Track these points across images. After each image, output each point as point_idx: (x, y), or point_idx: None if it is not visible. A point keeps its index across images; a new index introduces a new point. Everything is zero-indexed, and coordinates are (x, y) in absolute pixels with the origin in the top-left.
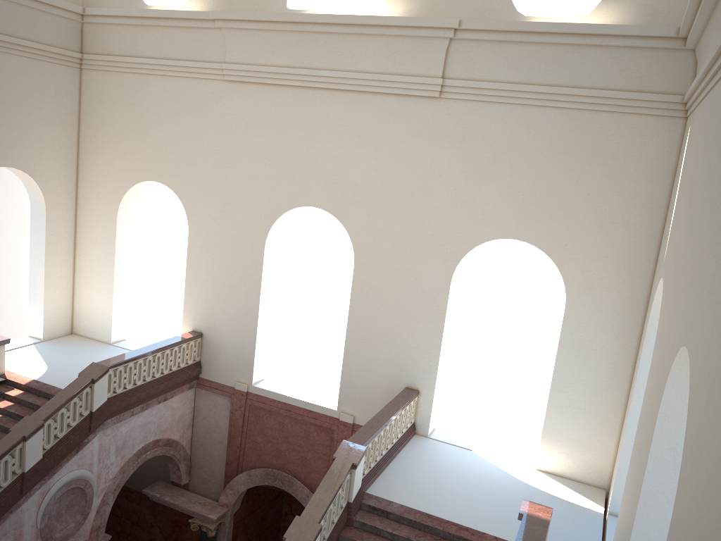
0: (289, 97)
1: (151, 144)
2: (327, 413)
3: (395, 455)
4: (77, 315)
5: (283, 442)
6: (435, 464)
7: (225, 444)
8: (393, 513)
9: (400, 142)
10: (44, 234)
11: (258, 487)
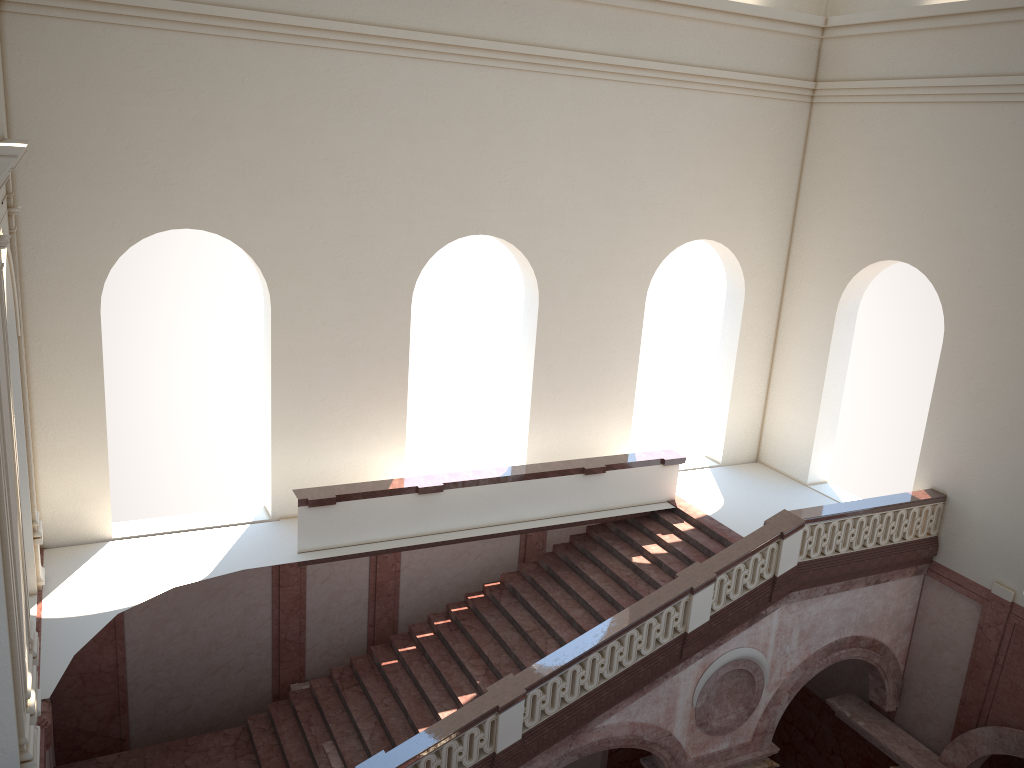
0: None
1: (900, 206)
2: None
3: None
4: (765, 438)
5: None
6: None
7: (962, 673)
8: None
9: None
10: (739, 327)
11: (1010, 756)
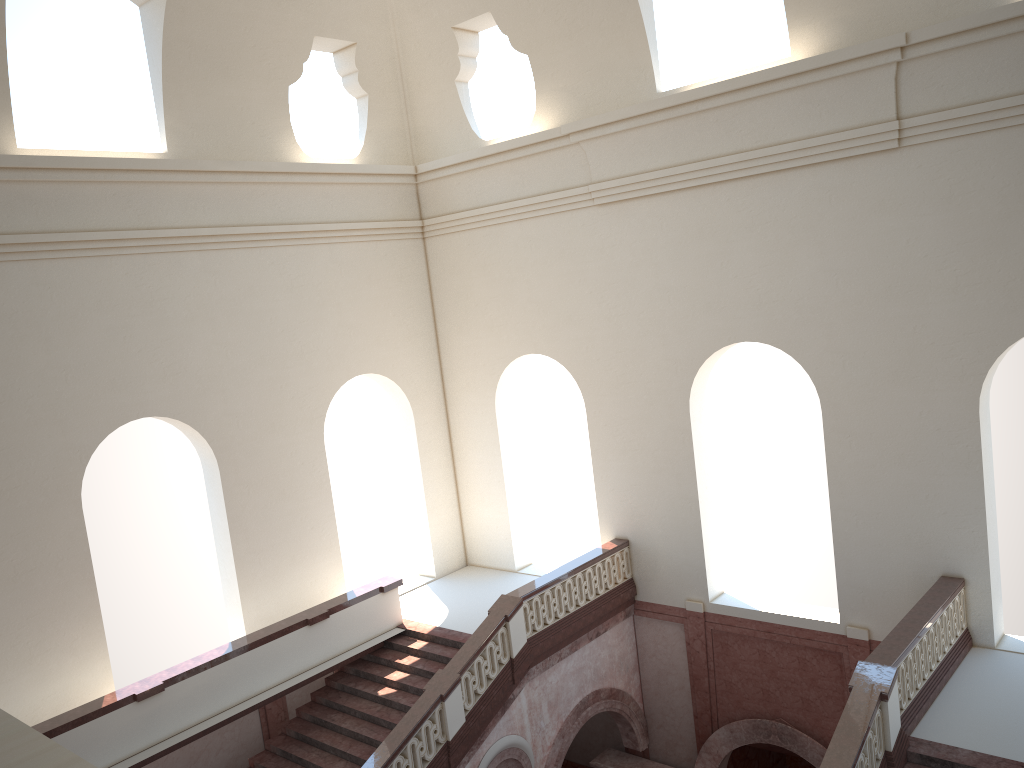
0: (683, 204)
1: (520, 308)
2: (826, 629)
3: (946, 679)
4: (469, 541)
5: (769, 678)
6: (1016, 688)
7: (688, 690)
8: (961, 765)
9: (854, 224)
10: (416, 445)
11: (746, 748)
